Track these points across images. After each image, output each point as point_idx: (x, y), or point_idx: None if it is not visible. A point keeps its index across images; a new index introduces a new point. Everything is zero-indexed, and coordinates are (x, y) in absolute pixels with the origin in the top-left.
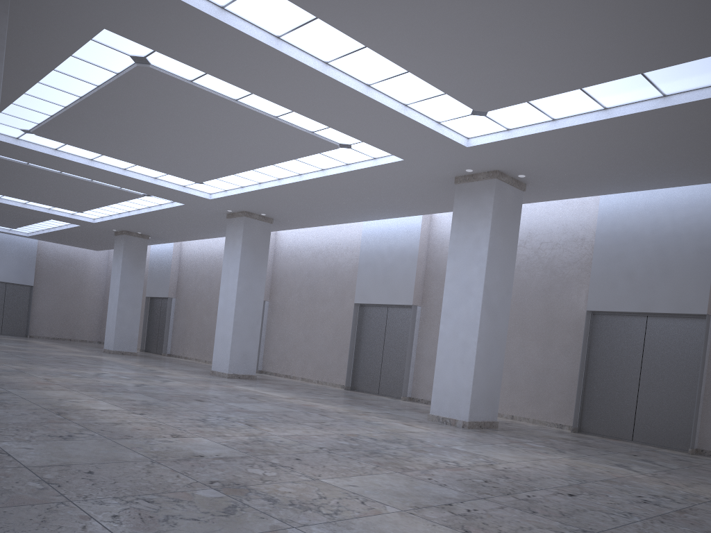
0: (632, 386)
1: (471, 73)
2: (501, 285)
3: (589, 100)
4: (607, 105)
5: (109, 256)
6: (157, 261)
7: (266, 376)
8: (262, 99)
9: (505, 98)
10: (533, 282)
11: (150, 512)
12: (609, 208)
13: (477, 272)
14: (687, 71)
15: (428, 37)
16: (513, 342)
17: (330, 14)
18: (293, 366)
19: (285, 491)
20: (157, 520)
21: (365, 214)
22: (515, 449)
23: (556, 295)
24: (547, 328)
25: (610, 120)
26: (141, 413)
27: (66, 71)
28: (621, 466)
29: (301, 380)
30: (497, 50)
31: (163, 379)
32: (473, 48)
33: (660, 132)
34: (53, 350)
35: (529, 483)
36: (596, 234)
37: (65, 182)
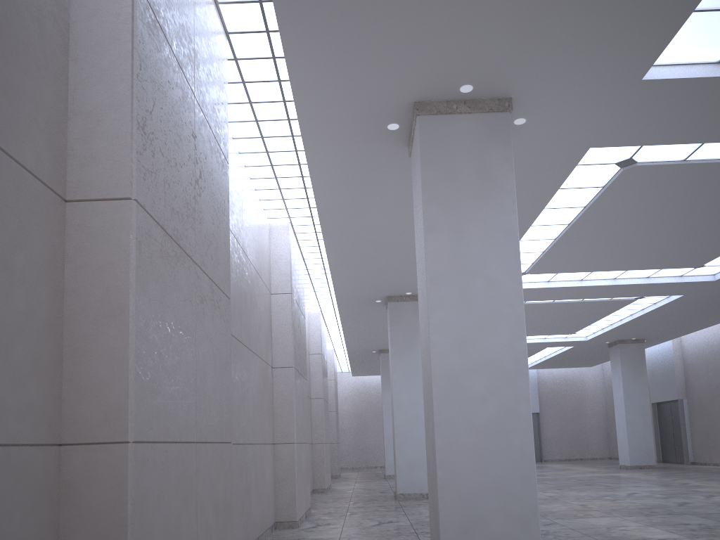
0: None
1: None
2: None
3: None
4: None
5: (603, 369)
6: (657, 363)
7: None
8: None
9: None
10: None
11: None
12: None
13: None
14: None
15: None
16: None
17: None
18: None
19: None
20: None
21: None
22: None
23: None
24: None
25: None
26: None
27: (554, 205)
28: None
29: None
30: None
31: (705, 493)
32: None
33: None
34: (571, 472)
35: None
36: None
37: (558, 309)
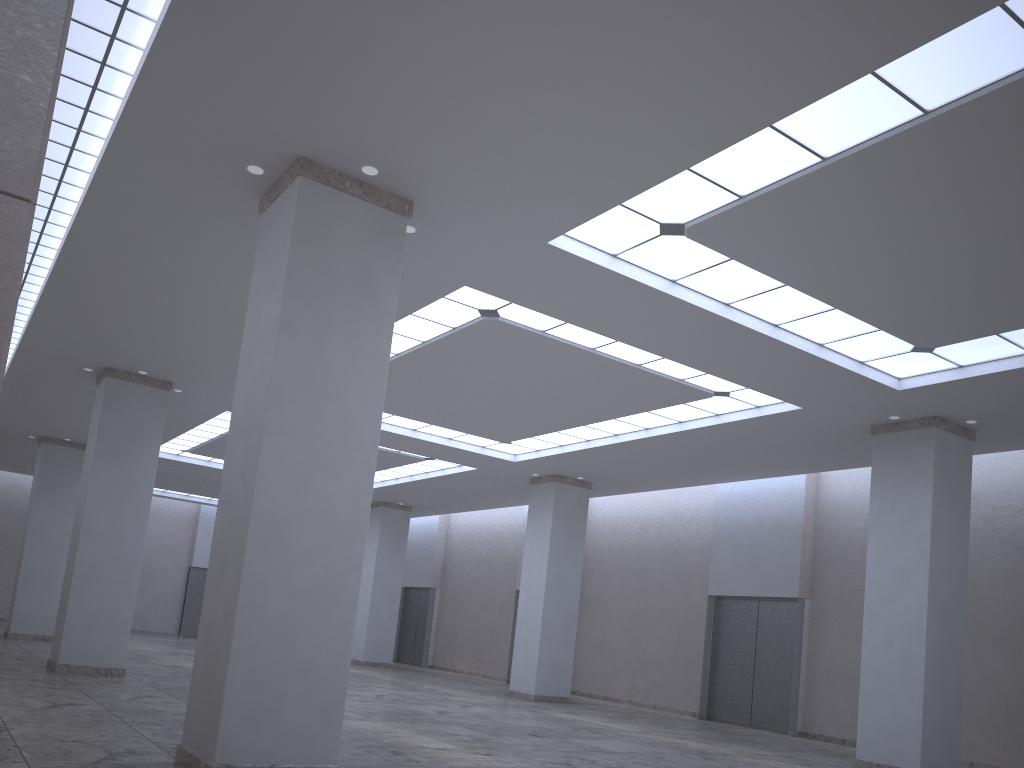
0: None
1: (924, 306)
2: (952, 572)
3: None
4: None
5: None
6: (416, 538)
7: (578, 698)
8: (626, 346)
9: (965, 332)
10: (987, 563)
11: None
12: None
13: (916, 554)
14: None
15: (873, 271)
16: None
17: (750, 254)
18: (615, 683)
19: None
20: None
21: (725, 474)
22: None
23: None
24: (1016, 631)
25: None
26: (486, 754)
27: None
28: None
29: (629, 704)
30: (966, 280)
31: (459, 703)
32: (932, 280)
33: None
34: None
35: None
36: None
37: None
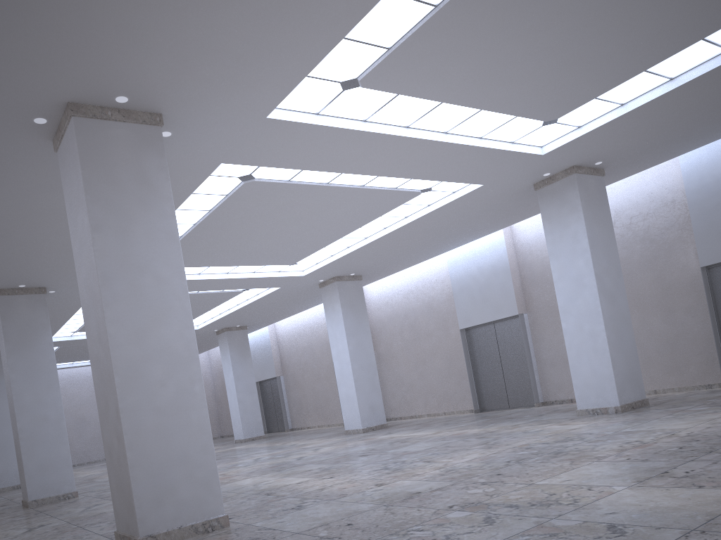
0: None
1: (540, 92)
2: (610, 269)
3: (654, 77)
4: (673, 75)
5: (209, 356)
6: (257, 346)
7: (393, 422)
8: (350, 175)
9: (574, 102)
10: (635, 256)
11: (429, 536)
12: (691, 164)
13: (583, 264)
14: None
15: (497, 77)
16: (632, 319)
17: (410, 88)
18: (415, 405)
19: (515, 497)
20: (442, 539)
21: (448, 244)
22: (683, 416)
23: (663, 262)
24: (664, 296)
25: (679, 87)
26: (330, 477)
27: (183, 207)
28: None
29: (428, 416)
30: (562, 65)
31: (312, 448)
32: (539, 72)
33: None
34: None
35: None
36: (686, 192)
37: None
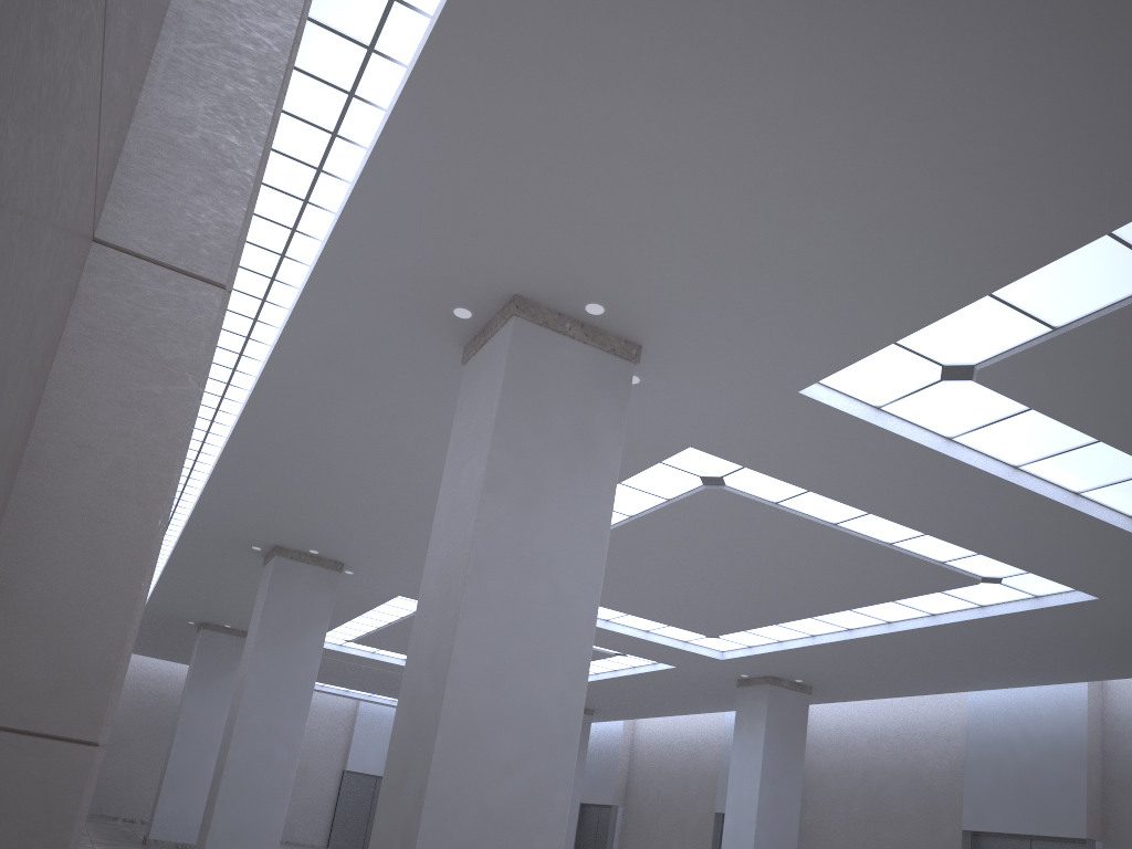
0: None
1: None
2: None
3: None
4: None
5: None
6: (596, 747)
7: None
8: (877, 521)
9: None
10: None
11: None
12: None
13: None
14: None
15: None
16: None
17: (1057, 402)
18: None
19: None
20: None
21: (983, 679)
22: None
23: None
24: None
25: None
26: None
27: None
28: None
29: None
30: None
31: None
32: None
33: None
34: None
35: None
36: None
37: None
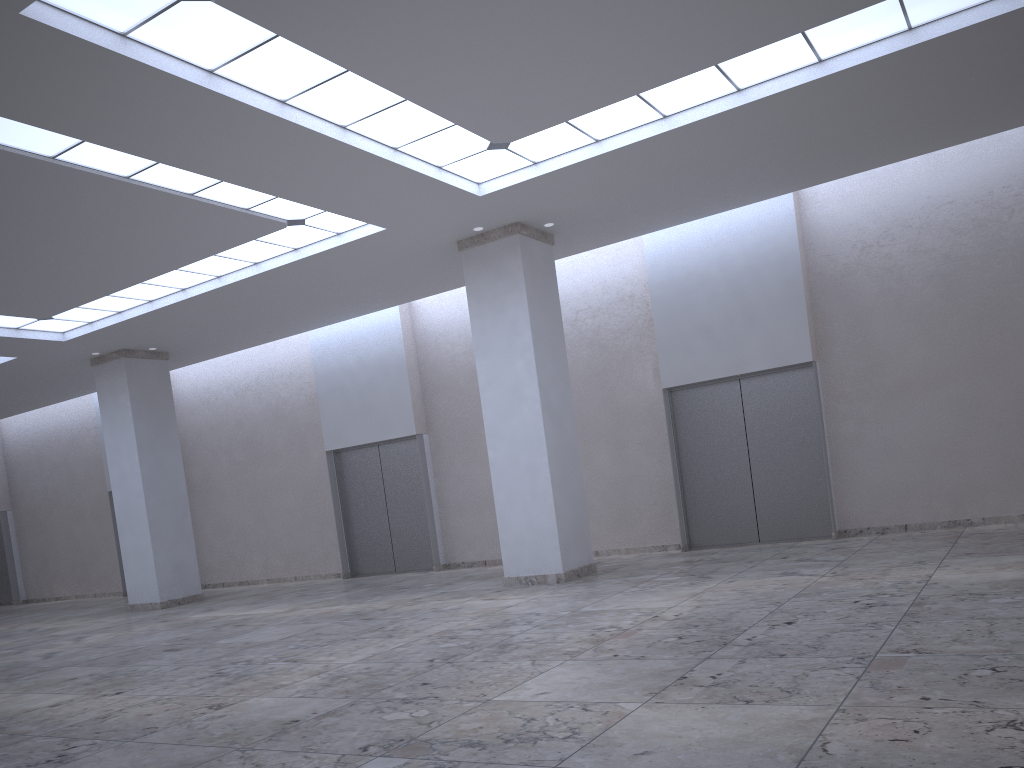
0: (743, 473)
1: (496, 92)
2: (557, 378)
3: (646, 109)
4: (668, 111)
5: None
6: None
7: (211, 591)
8: (170, 170)
9: (538, 121)
10: (579, 366)
11: None
12: (658, 249)
13: (524, 367)
14: (768, 54)
15: (441, 47)
16: None
17: (300, 28)
18: (249, 565)
19: (472, 727)
20: None
21: (317, 318)
22: (653, 590)
23: (615, 377)
24: (614, 424)
25: (674, 131)
26: (117, 693)
27: None
28: (789, 574)
29: (268, 583)
30: (536, 54)
31: (70, 637)
32: (503, 56)
33: (732, 139)
34: None
35: (727, 624)
36: (649, 286)
37: None
